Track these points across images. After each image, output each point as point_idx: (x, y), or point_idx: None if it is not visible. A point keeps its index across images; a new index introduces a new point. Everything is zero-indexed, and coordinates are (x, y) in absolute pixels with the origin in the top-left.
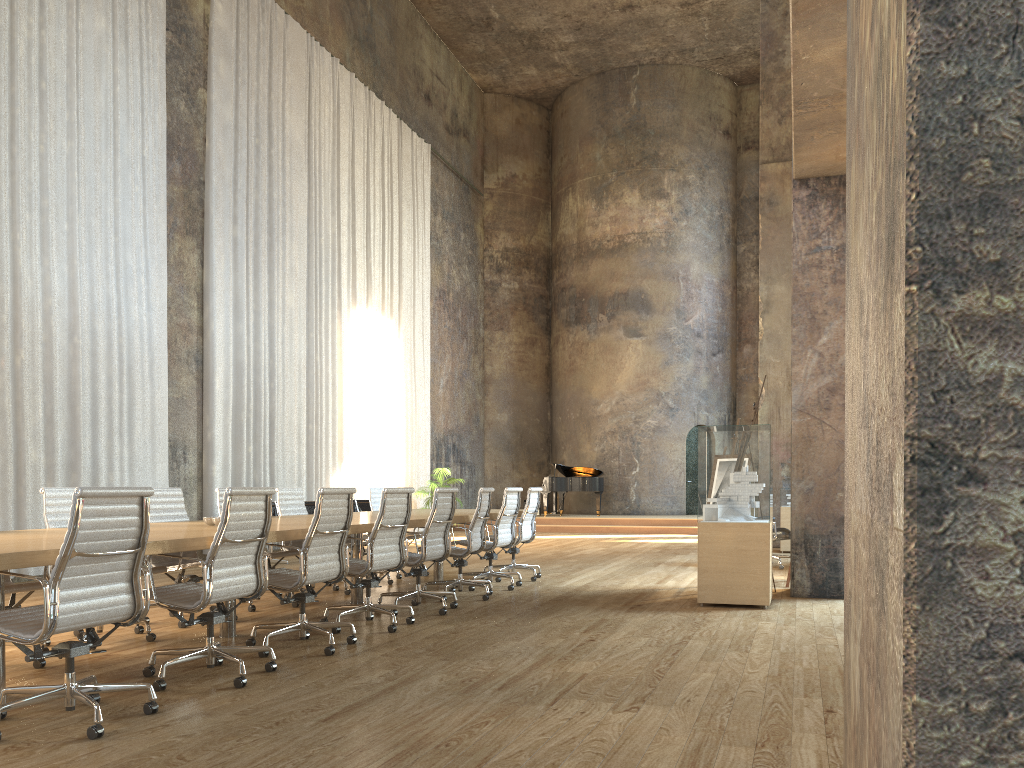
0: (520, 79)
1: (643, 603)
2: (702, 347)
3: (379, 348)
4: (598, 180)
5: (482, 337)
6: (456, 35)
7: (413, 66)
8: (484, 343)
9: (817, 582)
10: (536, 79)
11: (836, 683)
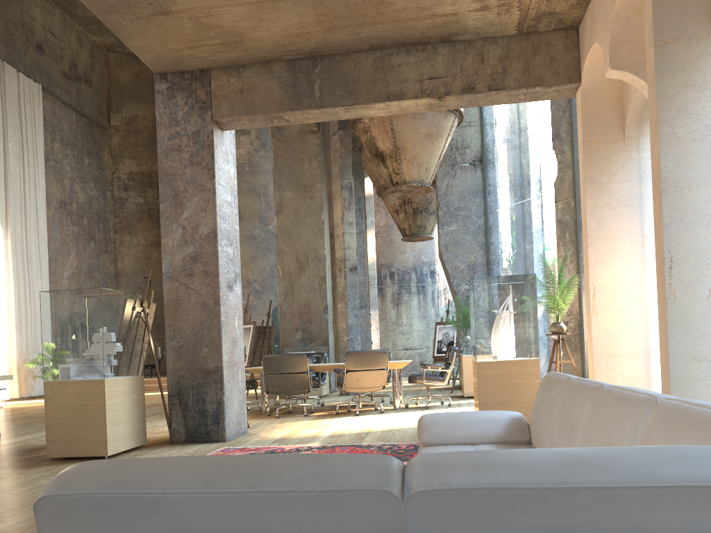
0: None
1: (4, 460)
2: None
3: None
4: None
5: (113, 240)
6: (66, 1)
7: (21, 21)
8: (116, 245)
9: (190, 429)
10: None
11: None
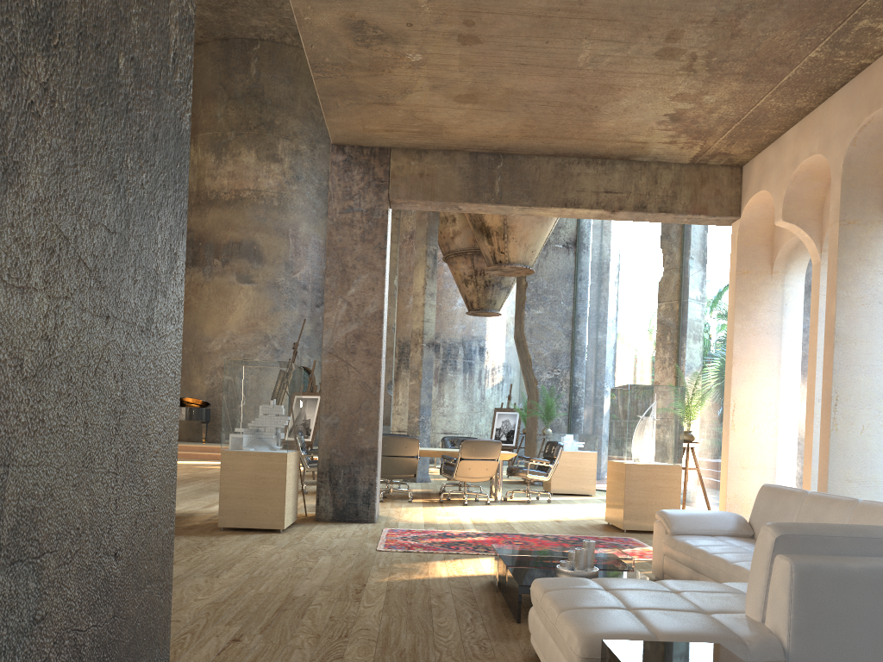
0: None
1: None
2: (307, 298)
3: None
4: (218, 136)
5: None
6: None
7: None
8: None
9: (339, 508)
10: None
11: (273, 608)
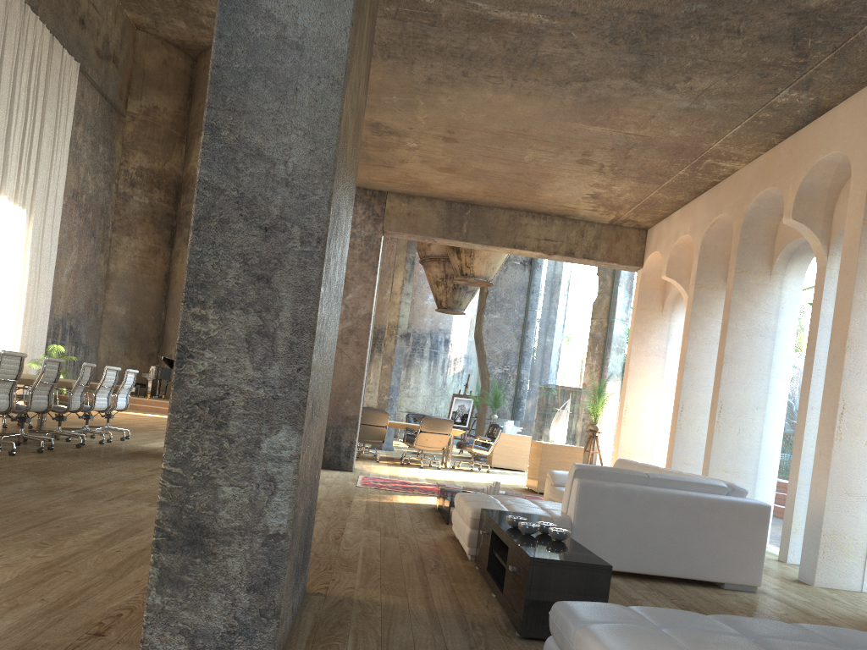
0: (171, 28)
1: None
2: None
3: (8, 231)
4: None
5: (110, 238)
6: None
7: None
8: (111, 244)
9: (326, 458)
10: (185, 32)
11: None
